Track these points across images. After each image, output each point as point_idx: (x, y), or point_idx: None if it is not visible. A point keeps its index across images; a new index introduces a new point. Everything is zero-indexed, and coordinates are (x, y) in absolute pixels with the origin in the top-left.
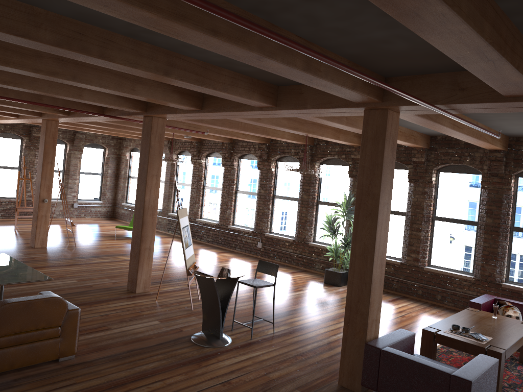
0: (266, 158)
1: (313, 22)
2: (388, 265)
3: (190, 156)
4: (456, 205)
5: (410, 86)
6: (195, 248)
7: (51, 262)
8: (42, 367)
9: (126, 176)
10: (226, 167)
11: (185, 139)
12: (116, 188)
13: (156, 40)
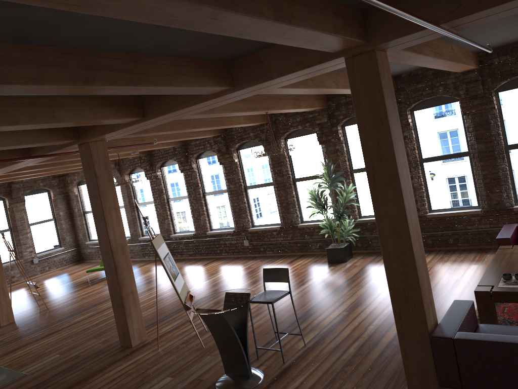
0: (226, 151)
1: None
2: None
3: (143, 172)
4: (441, 141)
5: None
6: (179, 267)
7: (24, 339)
8: None
9: (82, 213)
10: (185, 172)
11: (133, 156)
12: (74, 228)
13: (58, 37)
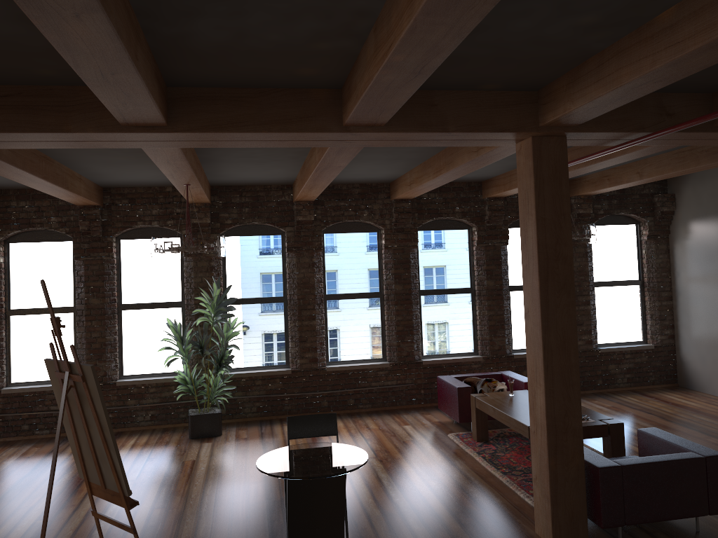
0: None
1: None
2: (273, 379)
3: None
4: (351, 275)
5: None
6: None
7: None
8: None
9: None
10: None
11: None
12: None
13: None
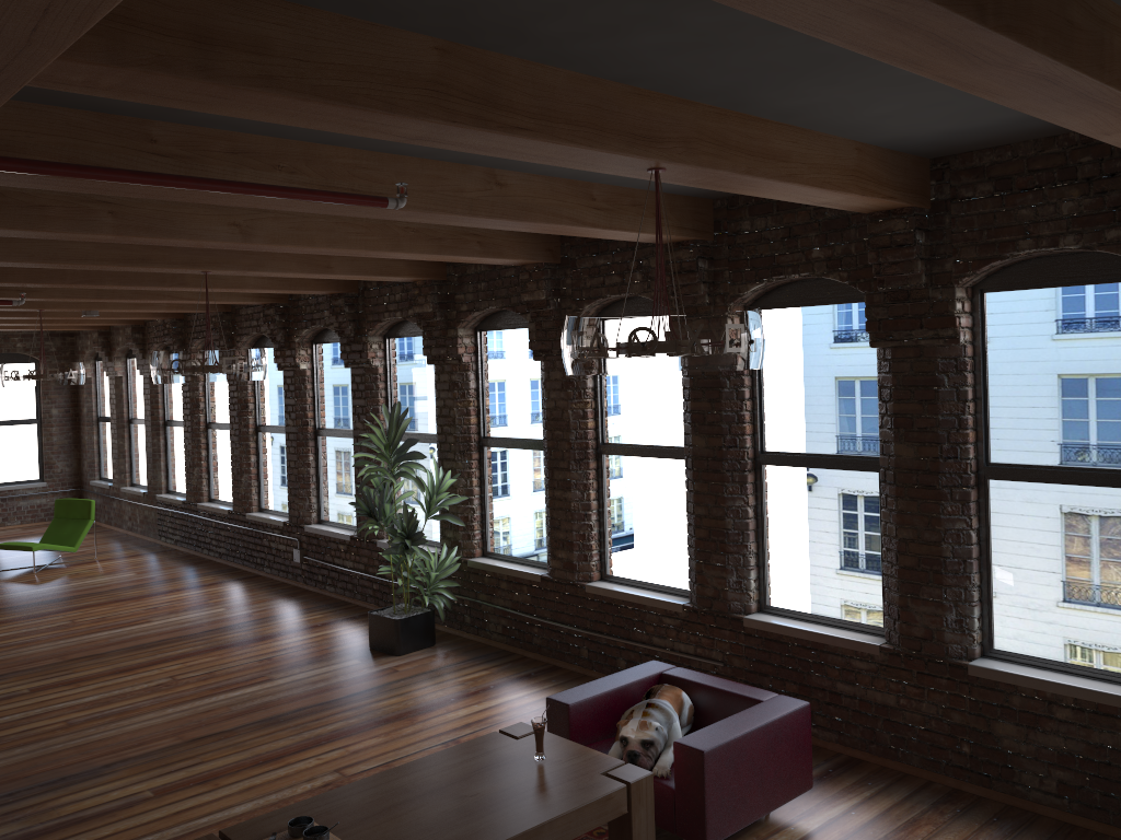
0: (285, 341)
1: None
2: (519, 584)
3: None
4: (642, 407)
5: None
6: (165, 578)
7: None
8: None
9: (93, 419)
10: None
11: (140, 318)
12: (79, 448)
13: None
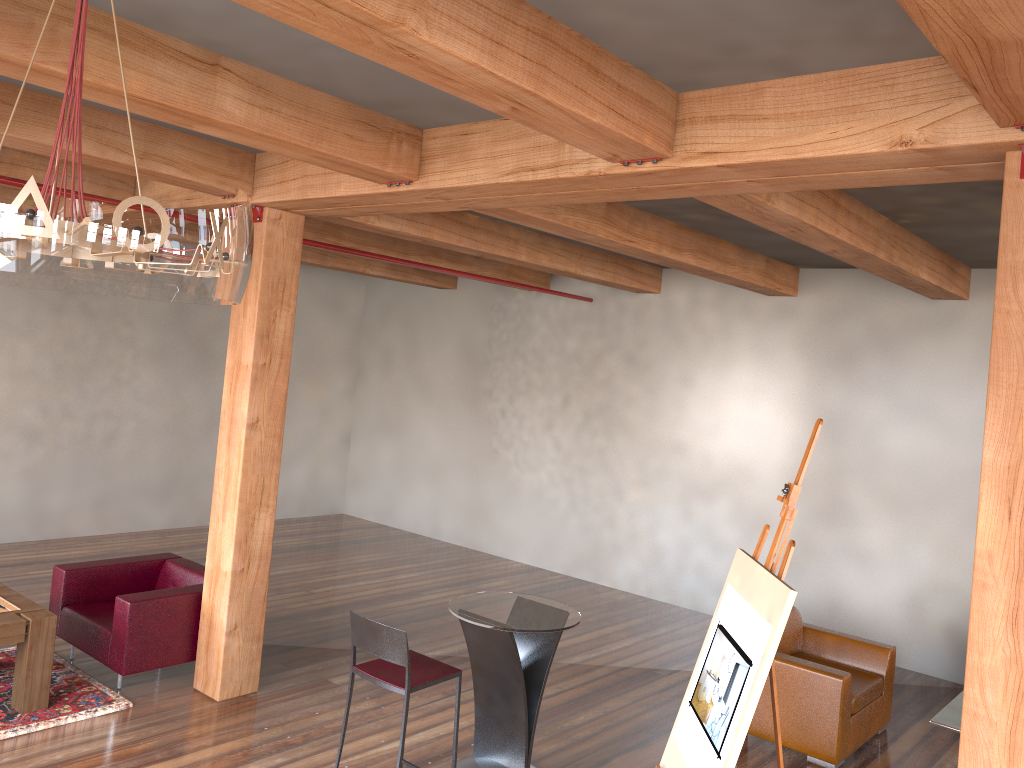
0: None
1: None
2: None
3: None
4: None
5: None
6: None
7: None
8: None
9: None
10: None
11: None
12: None
13: None
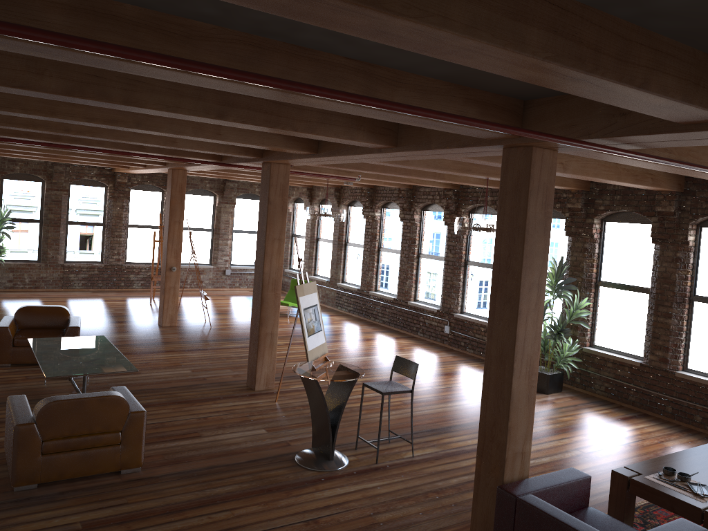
0: (455, 210)
1: (348, 40)
2: (622, 366)
3: (362, 208)
4: None
5: (556, 112)
6: (363, 331)
7: (172, 346)
8: (98, 480)
9: (290, 235)
10: (405, 222)
11: (352, 186)
12: None
13: None
